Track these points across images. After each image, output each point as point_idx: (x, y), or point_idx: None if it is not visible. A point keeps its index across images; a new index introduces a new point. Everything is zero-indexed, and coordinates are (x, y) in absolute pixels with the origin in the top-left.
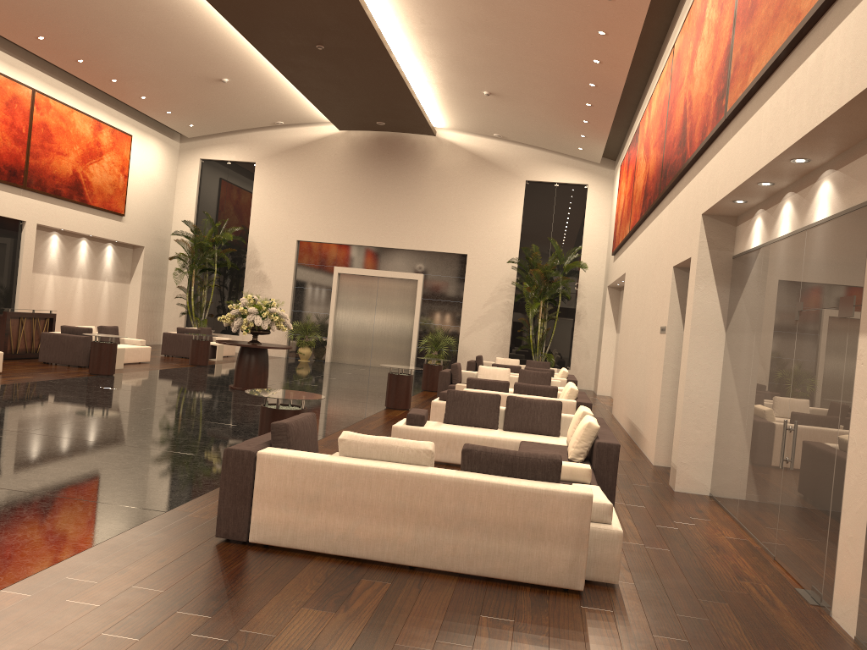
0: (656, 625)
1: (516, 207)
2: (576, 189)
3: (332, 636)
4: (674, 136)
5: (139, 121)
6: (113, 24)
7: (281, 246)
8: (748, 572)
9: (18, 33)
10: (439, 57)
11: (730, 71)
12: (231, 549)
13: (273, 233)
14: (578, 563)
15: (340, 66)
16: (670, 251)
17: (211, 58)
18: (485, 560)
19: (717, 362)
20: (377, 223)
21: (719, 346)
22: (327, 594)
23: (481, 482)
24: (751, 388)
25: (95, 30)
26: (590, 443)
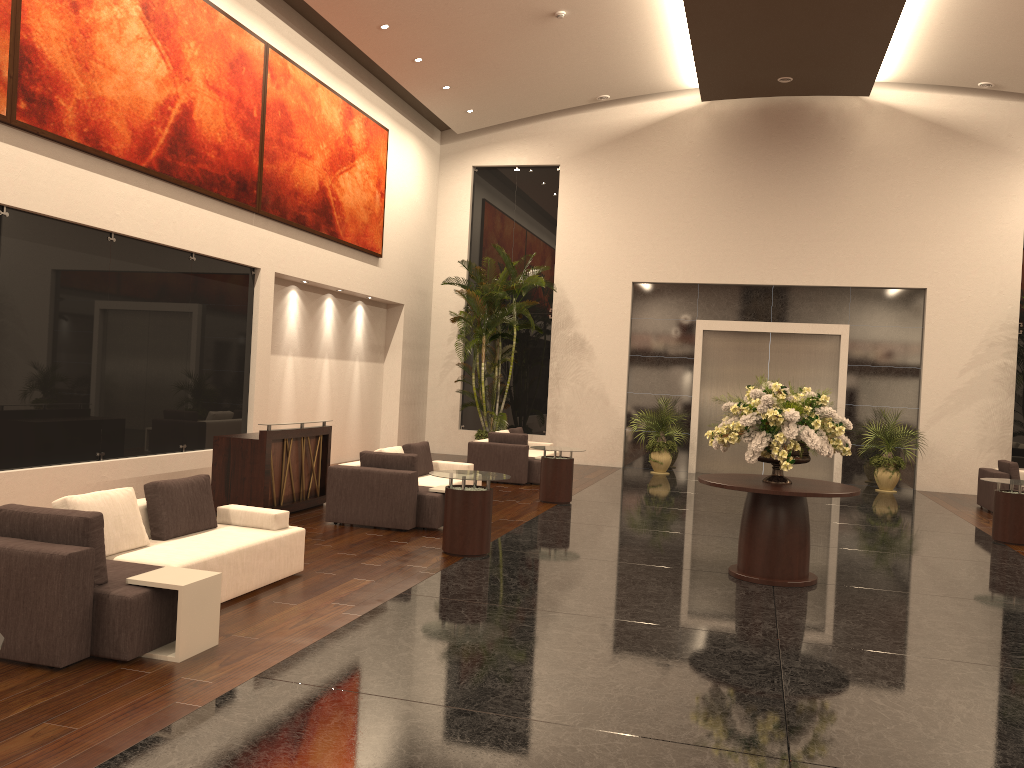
0: None
1: (1013, 205)
2: None
3: None
4: None
5: (394, 108)
6: None
7: (607, 293)
8: None
9: None
10: None
11: None
12: None
13: (592, 273)
14: None
15: None
16: None
17: None
18: None
19: None
20: (765, 247)
21: None
22: None
23: None
24: None
25: None
26: None
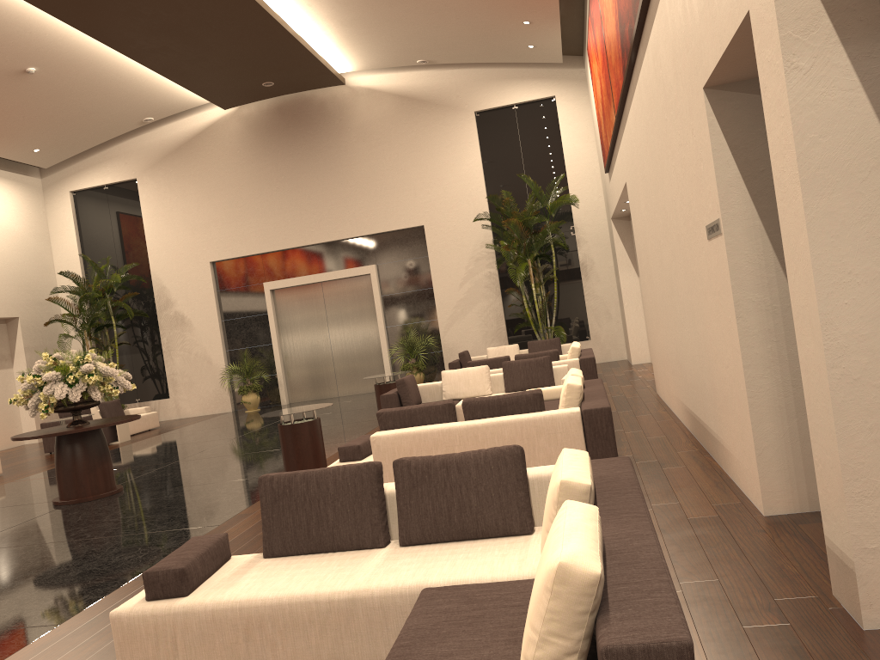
0: None
1: (471, 149)
2: (541, 106)
3: None
4: None
5: None
6: None
7: (193, 274)
8: None
9: None
10: None
11: None
12: None
13: (179, 260)
14: None
15: None
16: (688, 68)
17: None
18: None
19: None
20: (302, 215)
21: None
22: None
23: None
24: None
25: None
26: (582, 637)
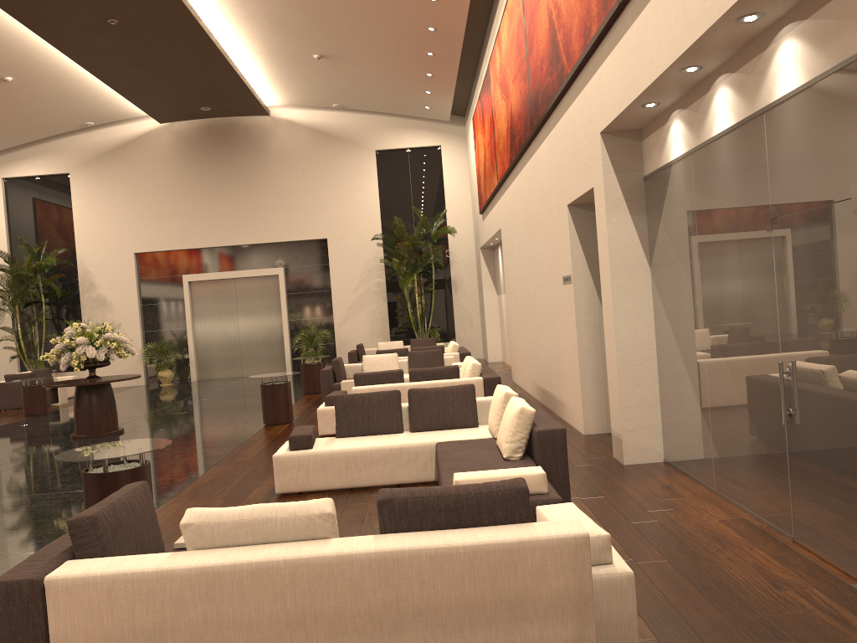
0: None
1: (371, 180)
2: (429, 152)
3: None
4: (541, 58)
5: None
6: None
7: (117, 263)
8: (780, 572)
9: None
10: (256, 18)
11: None
12: None
13: (104, 249)
14: (586, 641)
15: (143, 43)
16: (559, 189)
17: None
18: None
19: (647, 305)
20: (222, 220)
21: (645, 285)
22: None
23: (418, 551)
24: (706, 328)
25: None
26: (527, 433)
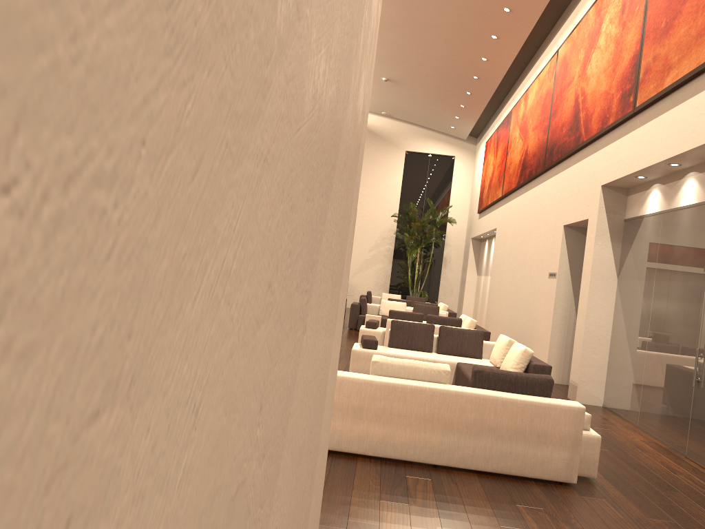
0: (645, 510)
1: (398, 172)
2: (445, 159)
3: (421, 524)
4: (562, 122)
5: None
6: None
7: None
8: (676, 467)
9: None
10: None
11: (638, 75)
12: None
13: None
14: (573, 461)
15: None
16: (558, 213)
17: None
18: (499, 460)
19: (610, 302)
20: None
21: (612, 289)
22: (390, 489)
23: (496, 397)
24: (651, 323)
25: None
26: (526, 364)
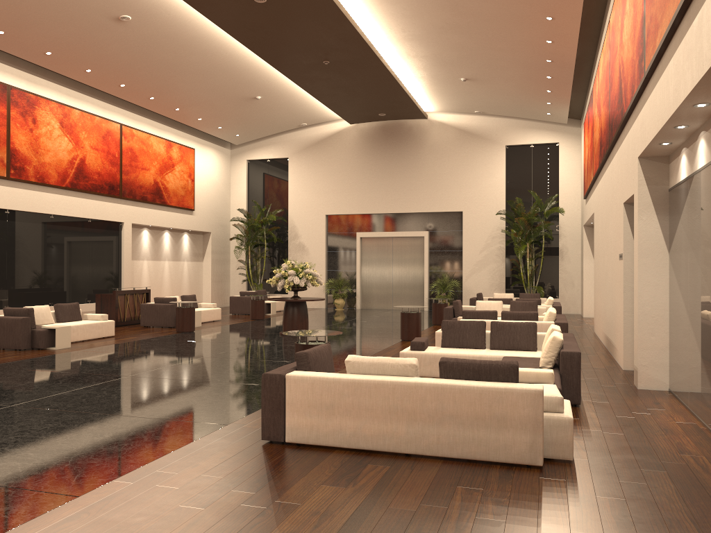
0: (600, 488)
1: (500, 168)
2: (549, 147)
3: (341, 503)
4: (615, 95)
5: (198, 137)
6: (172, 67)
7: (314, 221)
8: (690, 448)
9: (106, 84)
10: (420, 56)
11: (644, 38)
12: (273, 448)
13: (306, 211)
14: (536, 444)
15: (344, 74)
16: (620, 191)
17: (246, 82)
18: (462, 446)
19: (664, 279)
20: (387, 194)
21: (664, 265)
22: (340, 475)
23: (454, 386)
24: (689, 297)
25: (159, 74)
26: (556, 353)
